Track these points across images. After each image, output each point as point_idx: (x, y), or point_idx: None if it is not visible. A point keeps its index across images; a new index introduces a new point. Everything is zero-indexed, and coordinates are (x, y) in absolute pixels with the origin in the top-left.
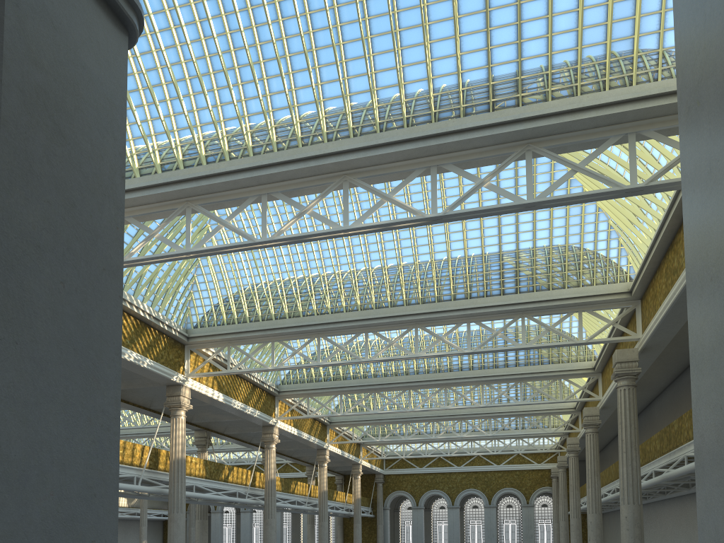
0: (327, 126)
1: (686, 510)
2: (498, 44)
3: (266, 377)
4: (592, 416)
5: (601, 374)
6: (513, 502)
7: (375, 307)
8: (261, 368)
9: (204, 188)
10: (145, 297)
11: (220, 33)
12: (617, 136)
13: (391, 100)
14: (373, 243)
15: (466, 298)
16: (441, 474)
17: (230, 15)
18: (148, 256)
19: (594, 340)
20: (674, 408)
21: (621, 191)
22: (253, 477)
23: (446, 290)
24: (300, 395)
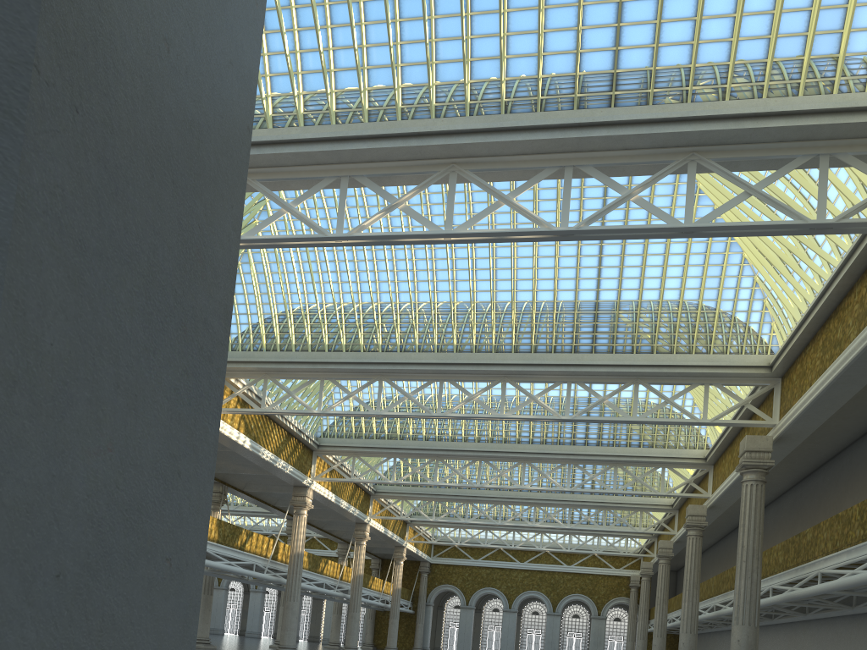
0: (436, 97)
1: (797, 639)
2: (670, 18)
3: (304, 425)
4: (697, 515)
5: (713, 466)
6: (581, 612)
7: (455, 351)
8: (304, 411)
9: (267, 158)
10: None
11: None
12: (806, 157)
13: (524, 74)
14: (463, 269)
15: (569, 352)
16: (500, 569)
17: None
18: None
19: (721, 421)
20: (793, 517)
21: (804, 226)
22: (275, 548)
23: (546, 339)
24: (345, 453)
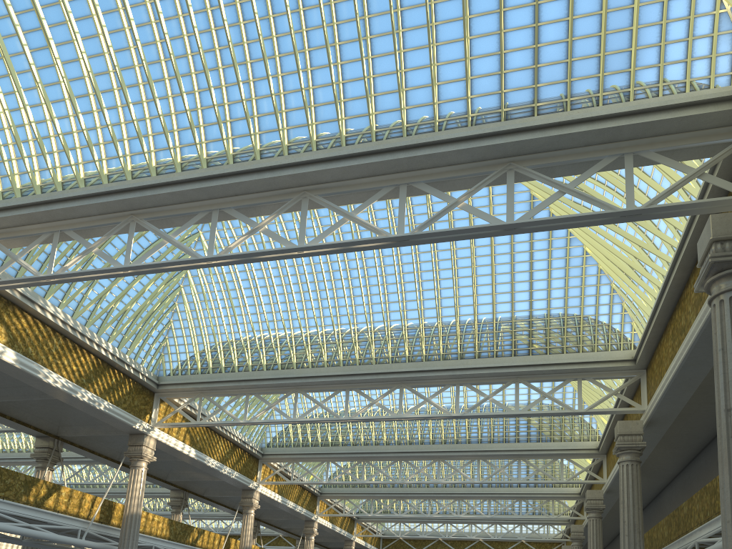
0: (288, 139)
1: None
2: (478, 54)
3: (249, 437)
4: (595, 499)
5: (606, 455)
6: None
7: (358, 364)
8: (232, 421)
9: (149, 199)
10: (111, 336)
11: (177, 36)
12: (612, 157)
13: (359, 113)
14: (359, 296)
15: (456, 359)
16: None
17: (188, 16)
18: (83, 271)
19: (595, 410)
20: (685, 497)
21: (615, 215)
22: (227, 544)
23: (435, 349)
24: (285, 459)
